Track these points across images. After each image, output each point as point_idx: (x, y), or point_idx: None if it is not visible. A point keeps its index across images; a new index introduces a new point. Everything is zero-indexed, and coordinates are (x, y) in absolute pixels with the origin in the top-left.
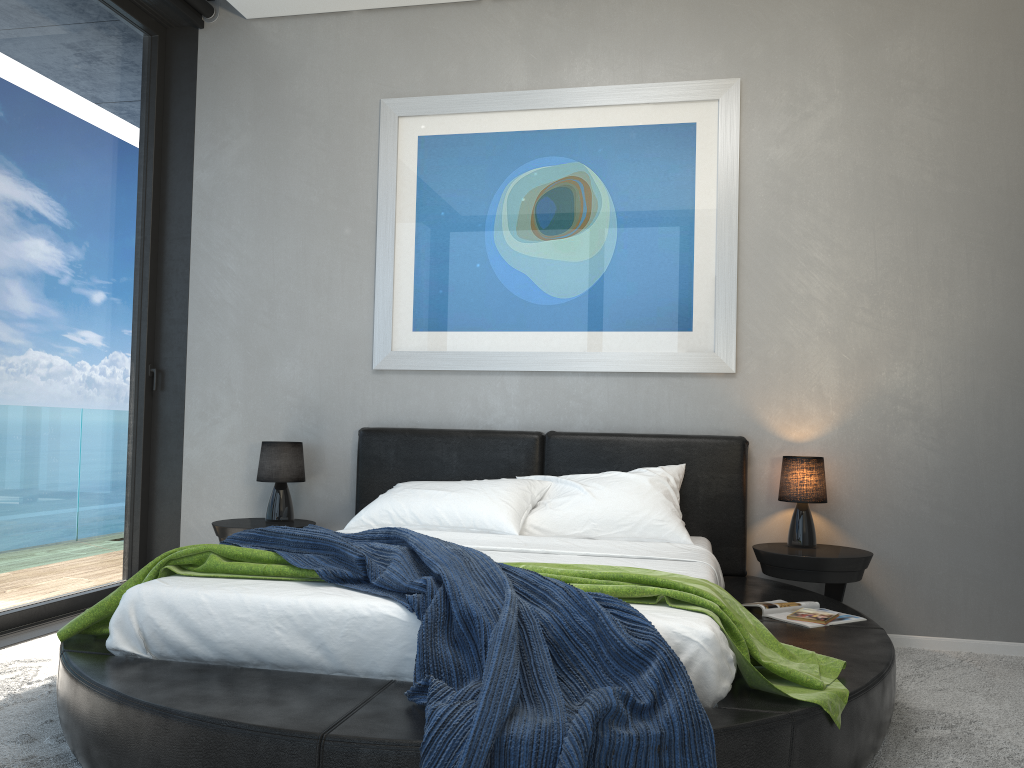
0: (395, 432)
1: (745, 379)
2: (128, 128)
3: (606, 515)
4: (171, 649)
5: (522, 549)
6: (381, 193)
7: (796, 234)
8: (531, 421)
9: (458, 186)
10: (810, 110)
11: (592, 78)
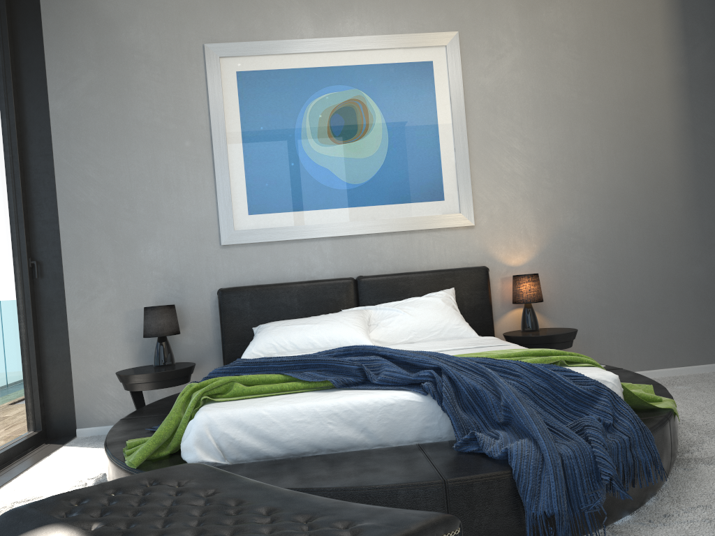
0: (248, 289)
1: (480, 229)
2: None
3: (422, 326)
4: (245, 454)
5: None
6: (213, 114)
7: (502, 133)
8: (343, 271)
9: (271, 108)
10: (502, 53)
11: (359, 30)
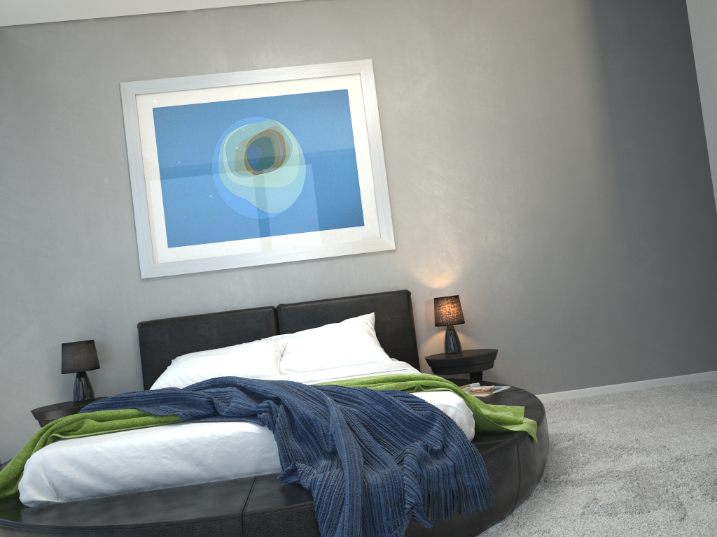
0: (167, 321)
1: (402, 252)
2: None
3: (334, 352)
4: (79, 491)
5: None
6: (130, 150)
7: (420, 157)
8: (264, 299)
9: (188, 141)
10: (417, 78)
11: (274, 62)
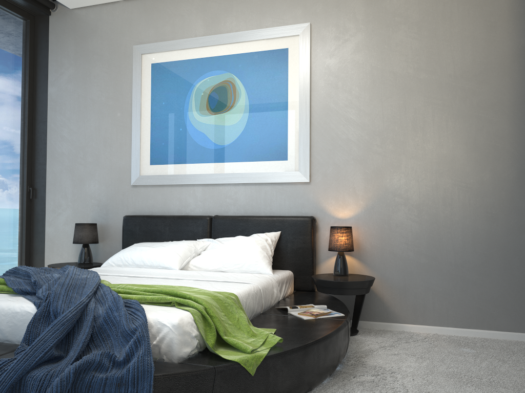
0: (139, 217)
1: (315, 185)
2: (12, 67)
3: (229, 259)
4: None
5: (165, 277)
6: (134, 94)
7: (341, 105)
8: (208, 210)
9: (170, 88)
10: (347, 37)
11: (235, 28)
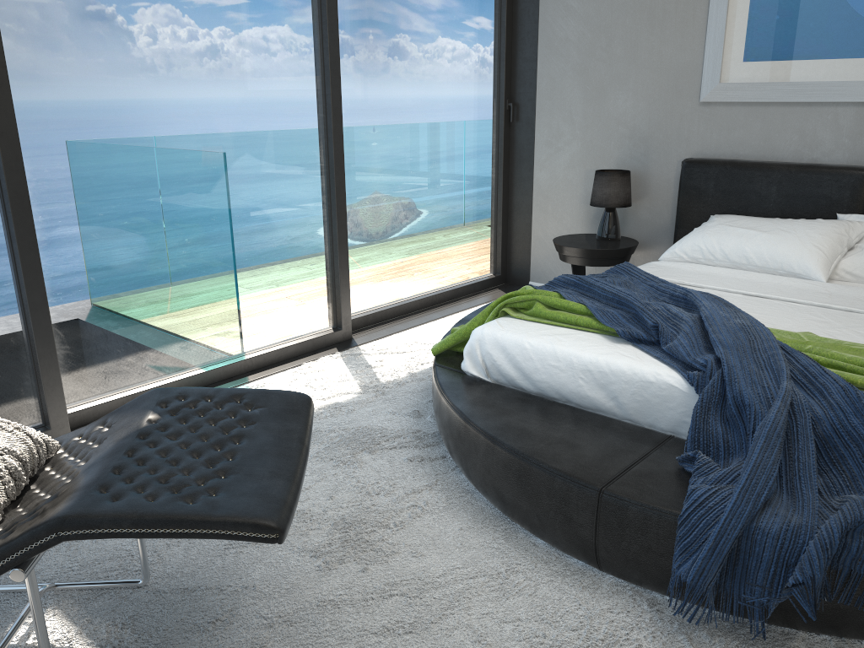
0: (716, 165)
1: None
2: None
3: None
4: (504, 378)
5: (823, 305)
6: None
7: None
8: (862, 155)
9: None
10: None
11: None
